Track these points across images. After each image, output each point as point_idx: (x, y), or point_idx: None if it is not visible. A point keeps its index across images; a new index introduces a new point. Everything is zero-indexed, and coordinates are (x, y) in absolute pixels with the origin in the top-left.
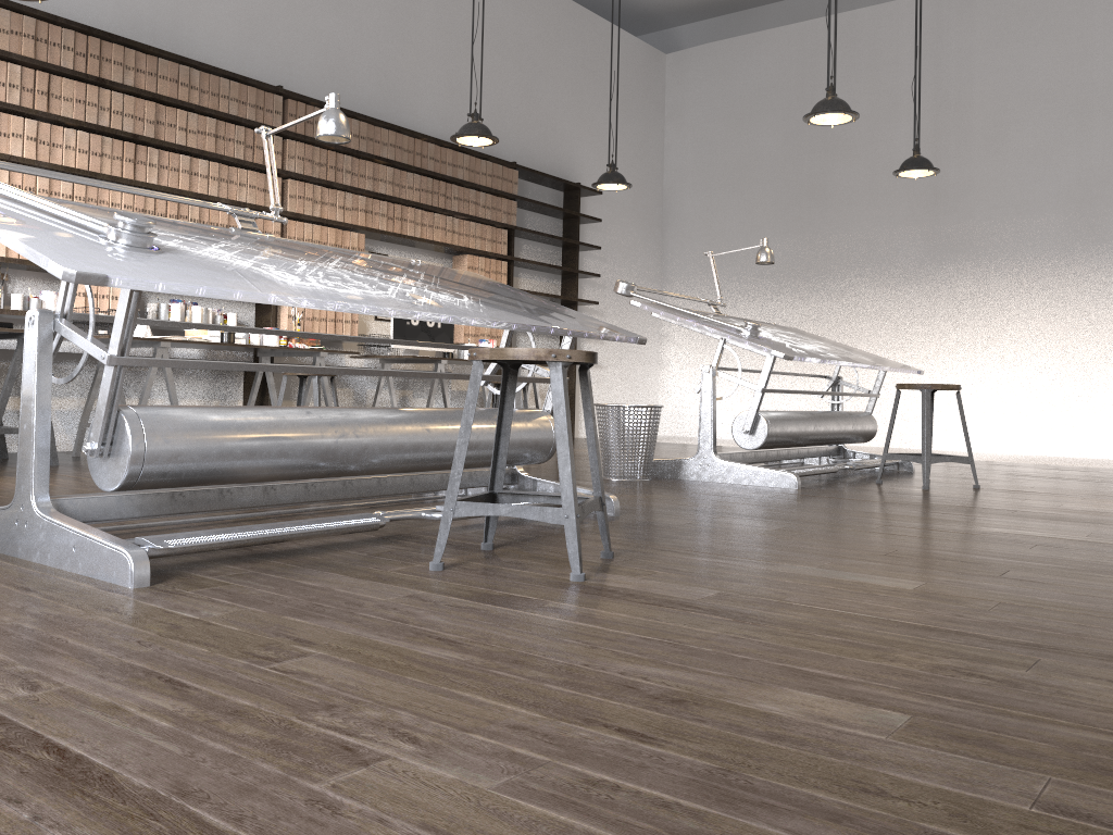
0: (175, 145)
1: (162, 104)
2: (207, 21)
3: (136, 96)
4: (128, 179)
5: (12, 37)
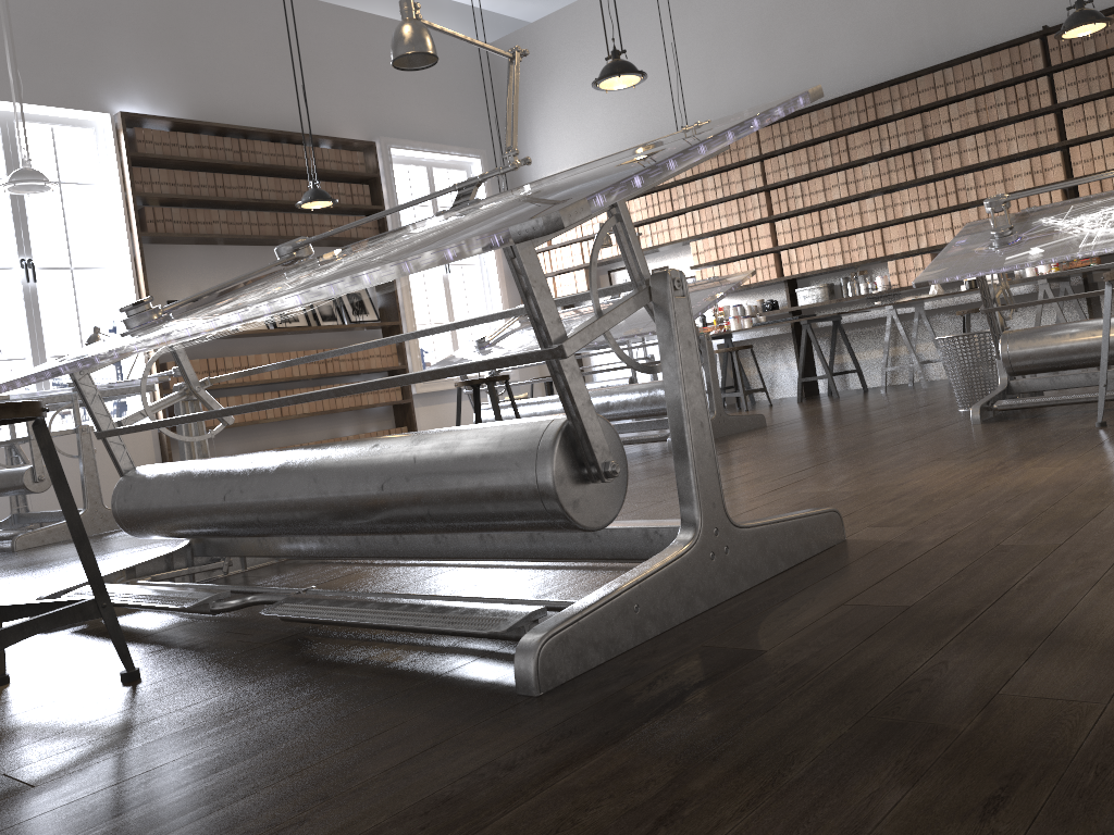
0: (940, 137)
1: (934, 108)
2: (978, 9)
3: (910, 115)
4: (909, 181)
5: (820, 126)
